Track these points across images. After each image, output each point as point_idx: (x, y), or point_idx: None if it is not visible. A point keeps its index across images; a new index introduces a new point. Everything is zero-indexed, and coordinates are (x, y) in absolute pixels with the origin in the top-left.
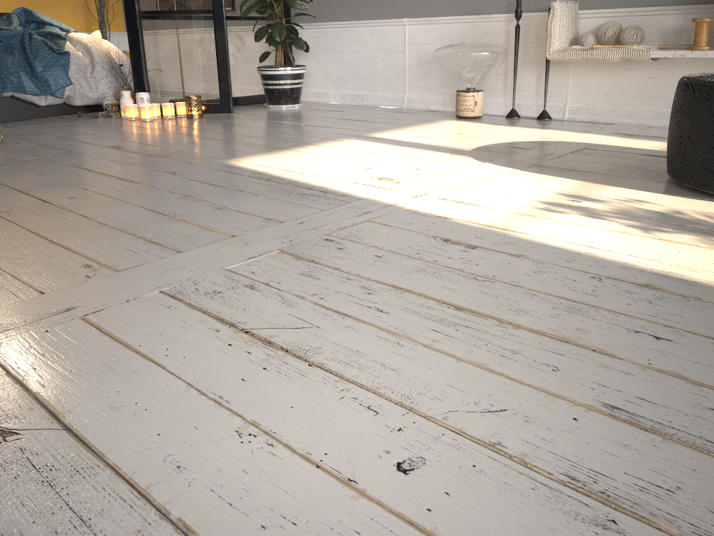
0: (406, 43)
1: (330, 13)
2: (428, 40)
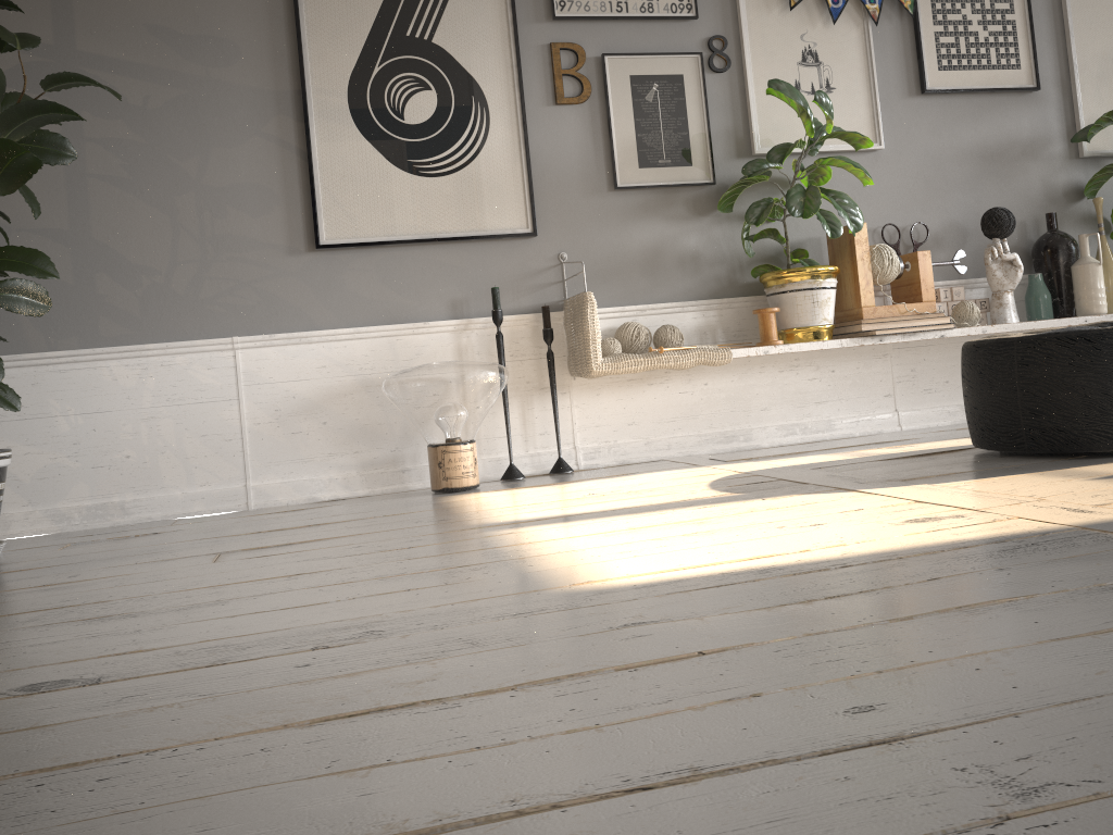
0: (240, 383)
1: (7, 336)
2: (295, 372)
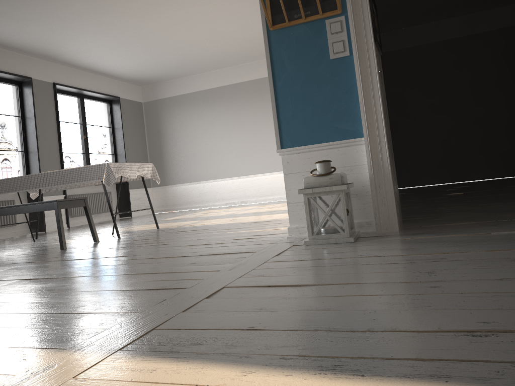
0: None
1: None
2: None
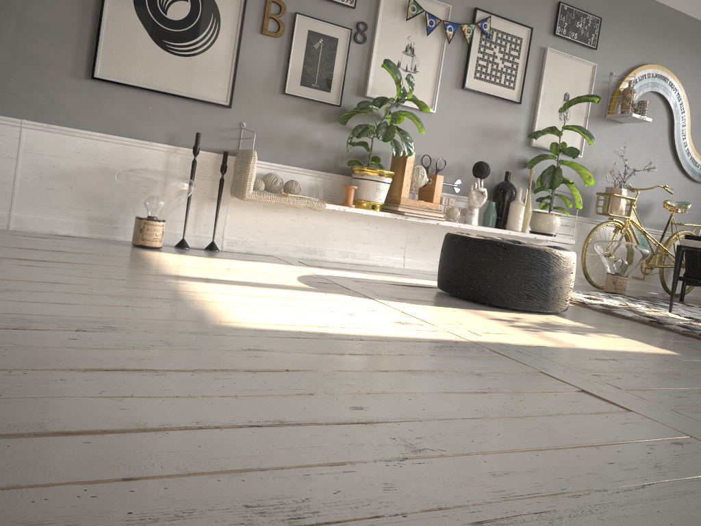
0: (21, 149)
1: None
2: (59, 151)
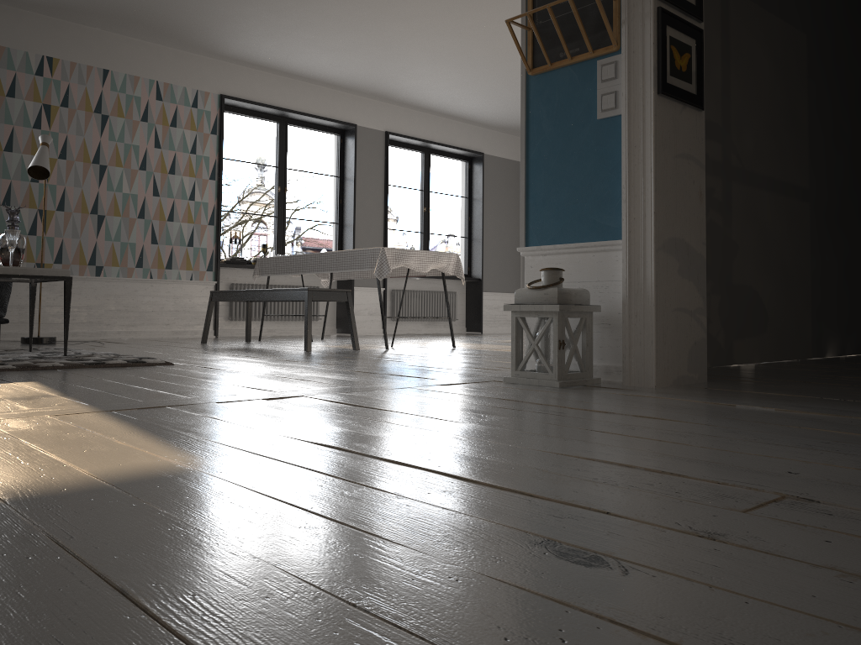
0: None
1: None
2: None
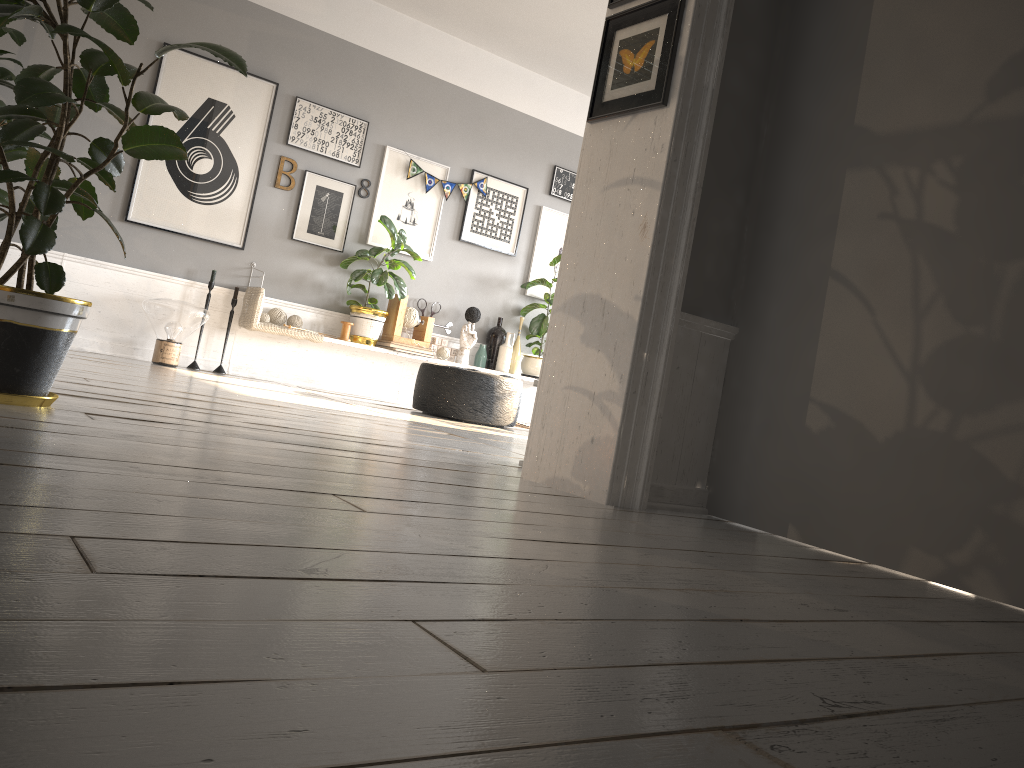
0: None
1: None
2: (92, 281)
